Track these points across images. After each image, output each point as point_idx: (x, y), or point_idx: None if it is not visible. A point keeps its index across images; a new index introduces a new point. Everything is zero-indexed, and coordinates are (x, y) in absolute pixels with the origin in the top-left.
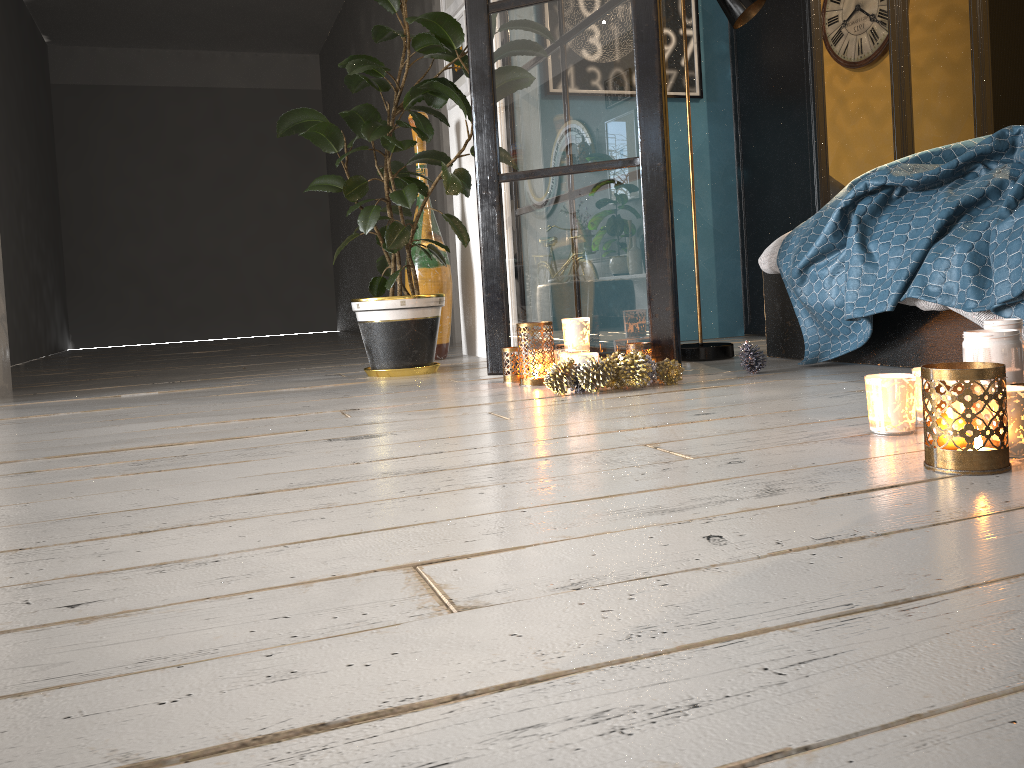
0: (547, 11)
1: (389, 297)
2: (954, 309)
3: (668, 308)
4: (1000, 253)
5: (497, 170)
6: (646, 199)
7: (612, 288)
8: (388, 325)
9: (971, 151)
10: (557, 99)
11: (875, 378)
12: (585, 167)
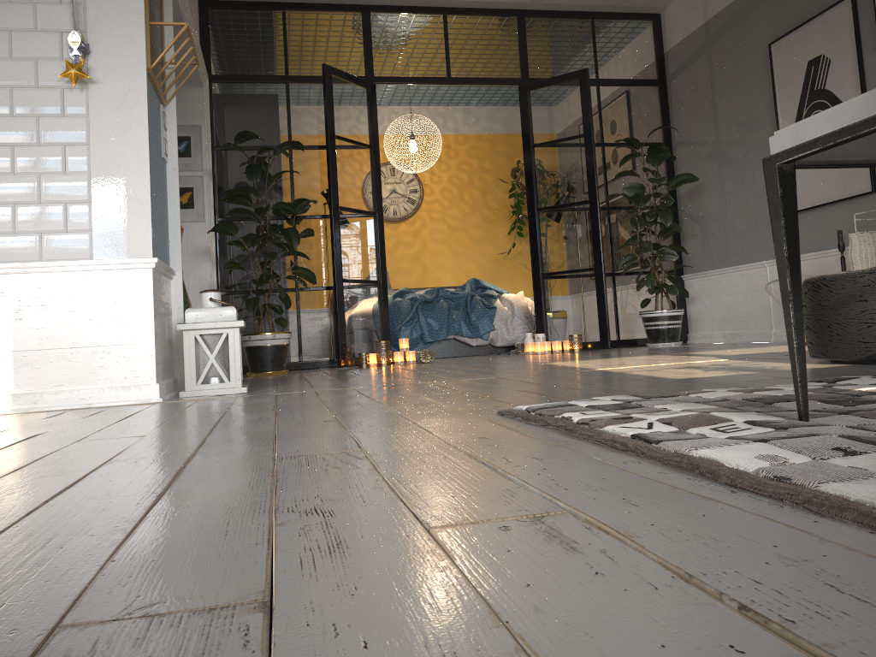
0: (355, 216)
1: (289, 332)
2: (458, 337)
3: (389, 338)
4: (479, 321)
5: (342, 277)
6: (383, 296)
7: (374, 330)
8: (286, 346)
9: (436, 293)
10: (358, 252)
11: (541, 342)
12: (367, 281)
